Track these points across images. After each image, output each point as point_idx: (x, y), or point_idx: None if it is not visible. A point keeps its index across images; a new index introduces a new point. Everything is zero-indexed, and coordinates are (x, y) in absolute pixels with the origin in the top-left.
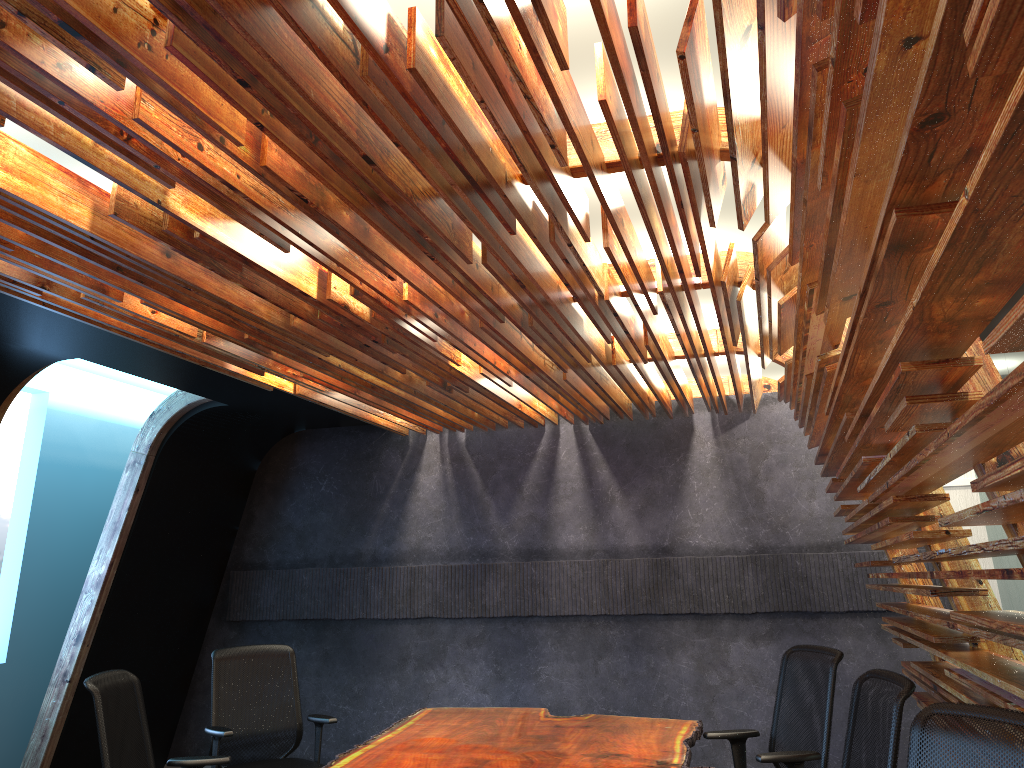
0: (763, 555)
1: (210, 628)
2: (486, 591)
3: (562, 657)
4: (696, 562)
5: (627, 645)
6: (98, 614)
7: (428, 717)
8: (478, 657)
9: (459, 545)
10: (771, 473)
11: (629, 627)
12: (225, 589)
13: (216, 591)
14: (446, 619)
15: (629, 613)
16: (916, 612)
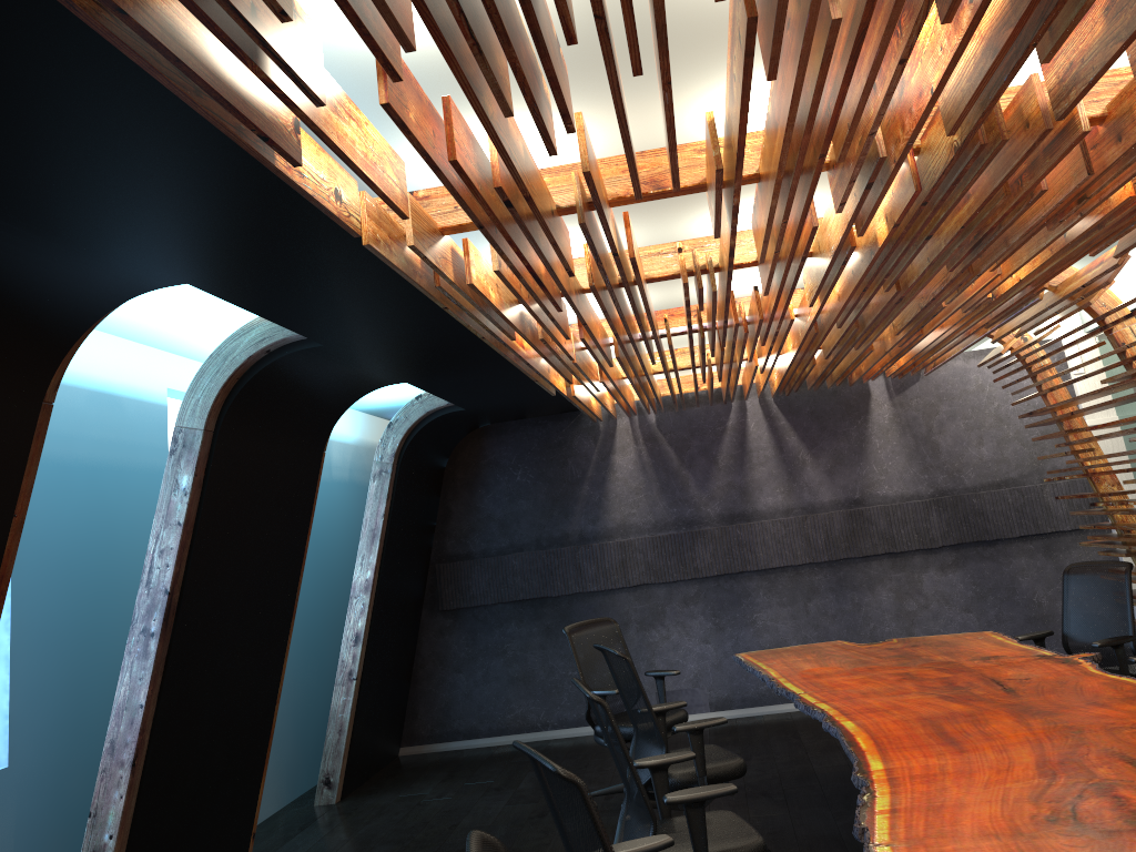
0: (944, 497)
1: (423, 619)
2: (696, 555)
3: (774, 604)
4: (886, 509)
5: (832, 587)
6: (369, 615)
7: (761, 658)
8: (696, 613)
9: (663, 517)
10: (943, 427)
11: (832, 571)
12: (432, 582)
13: (425, 585)
14: (661, 584)
15: (831, 559)
16: None
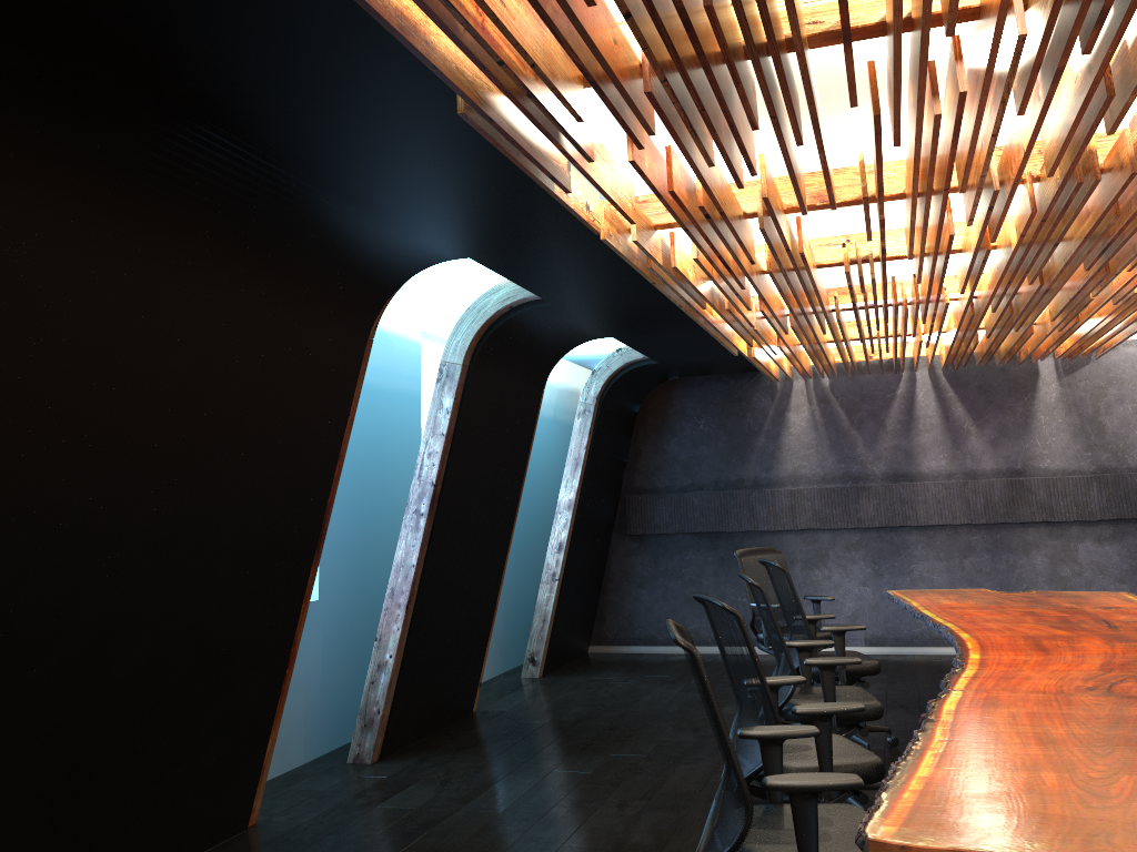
0: (1105, 475)
1: (613, 541)
2: (860, 507)
3: (931, 557)
4: (1046, 481)
5: (988, 547)
6: (570, 529)
7: (908, 594)
8: (857, 559)
9: (831, 471)
10: (1110, 409)
11: (989, 533)
12: (622, 510)
13: (615, 511)
14: (826, 530)
15: (989, 522)
16: None
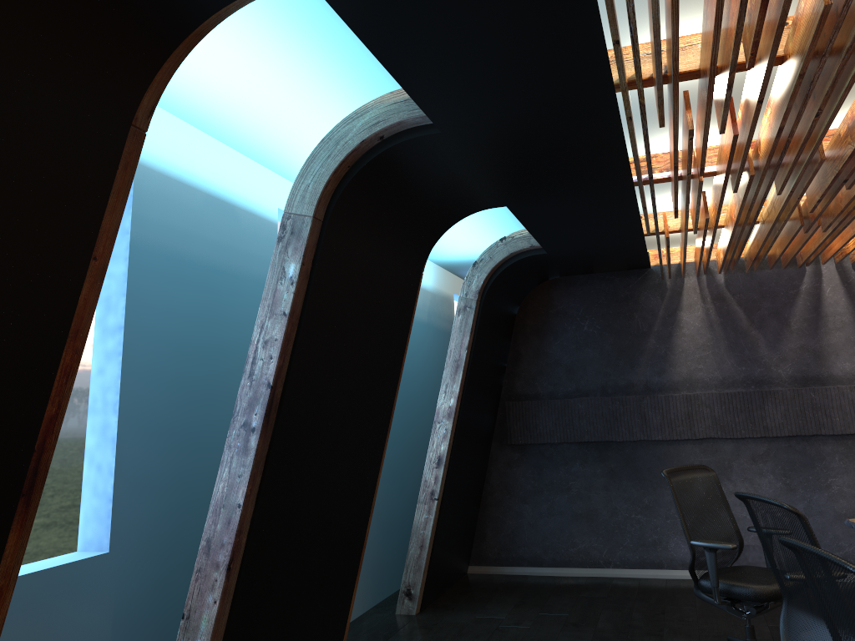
0: None
1: (493, 451)
2: (766, 414)
3: (852, 470)
4: None
5: None
6: (451, 441)
7: None
8: (765, 472)
9: (731, 374)
10: None
11: None
12: (502, 417)
13: (495, 419)
14: (728, 439)
15: None
16: None
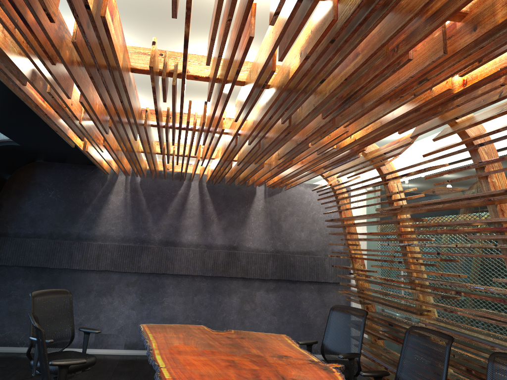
0: (277, 254)
1: None
2: (141, 259)
3: (176, 294)
4: (248, 254)
5: (209, 290)
6: None
7: (153, 330)
8: (132, 292)
9: (129, 235)
10: (286, 218)
11: (212, 282)
12: None
13: None
14: (116, 272)
15: (213, 275)
16: (398, 296)
